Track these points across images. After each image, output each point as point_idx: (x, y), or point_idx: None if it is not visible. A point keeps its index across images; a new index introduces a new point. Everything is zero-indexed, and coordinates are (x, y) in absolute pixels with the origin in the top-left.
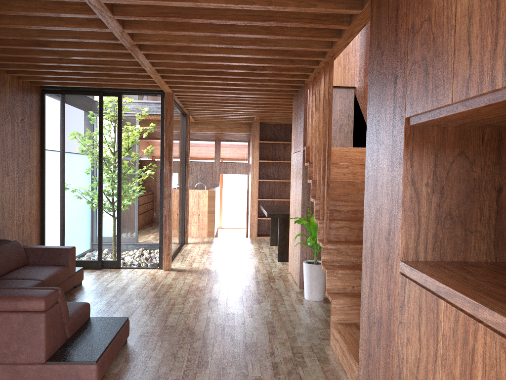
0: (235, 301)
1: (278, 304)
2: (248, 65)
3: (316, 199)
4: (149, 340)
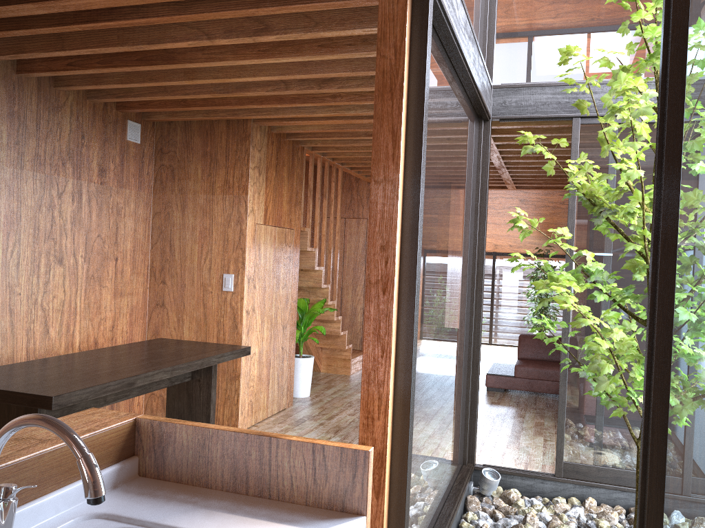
0: None
1: (344, 395)
2: None
3: (328, 284)
4: None
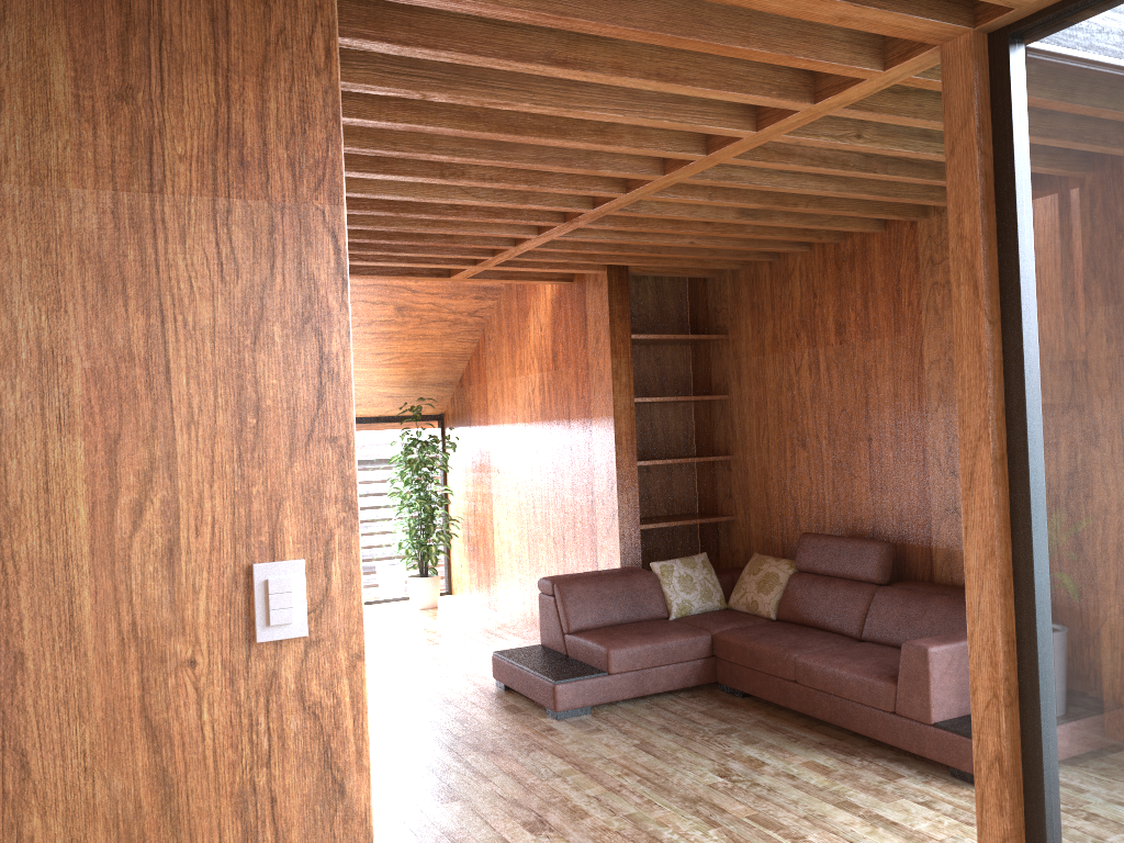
0: (473, 838)
1: None
2: (401, 177)
3: None
4: (527, 727)
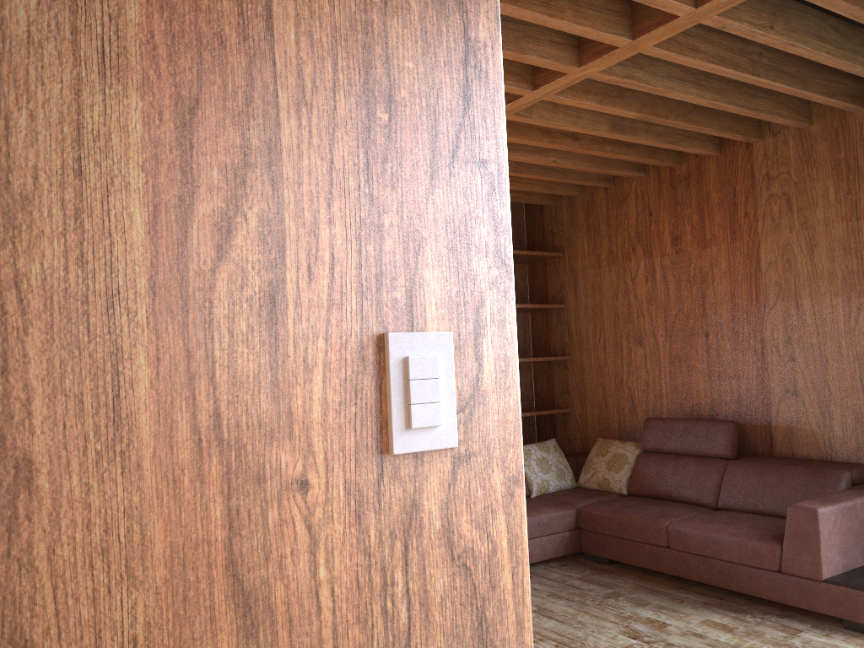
0: None
1: None
2: None
3: None
4: None
